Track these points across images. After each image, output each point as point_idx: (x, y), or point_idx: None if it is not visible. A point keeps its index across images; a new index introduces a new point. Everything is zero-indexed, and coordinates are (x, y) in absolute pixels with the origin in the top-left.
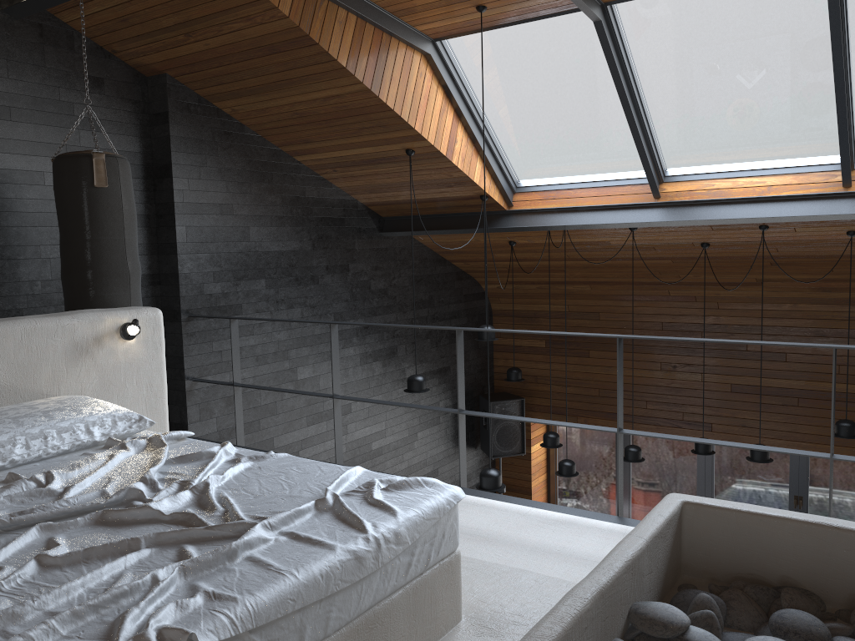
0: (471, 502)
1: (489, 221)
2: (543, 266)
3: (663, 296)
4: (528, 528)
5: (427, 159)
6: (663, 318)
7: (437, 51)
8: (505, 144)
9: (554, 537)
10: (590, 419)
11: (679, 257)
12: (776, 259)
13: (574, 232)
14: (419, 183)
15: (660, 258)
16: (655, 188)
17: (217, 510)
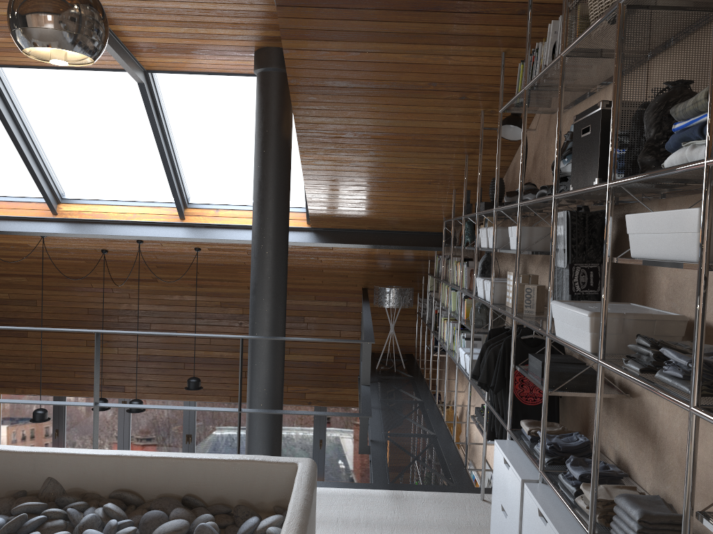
0: None
1: None
2: None
3: (88, 288)
4: None
5: None
6: (89, 305)
7: None
8: None
9: None
10: (27, 389)
11: (90, 259)
12: (159, 263)
13: None
14: None
15: (76, 259)
16: (52, 207)
17: None
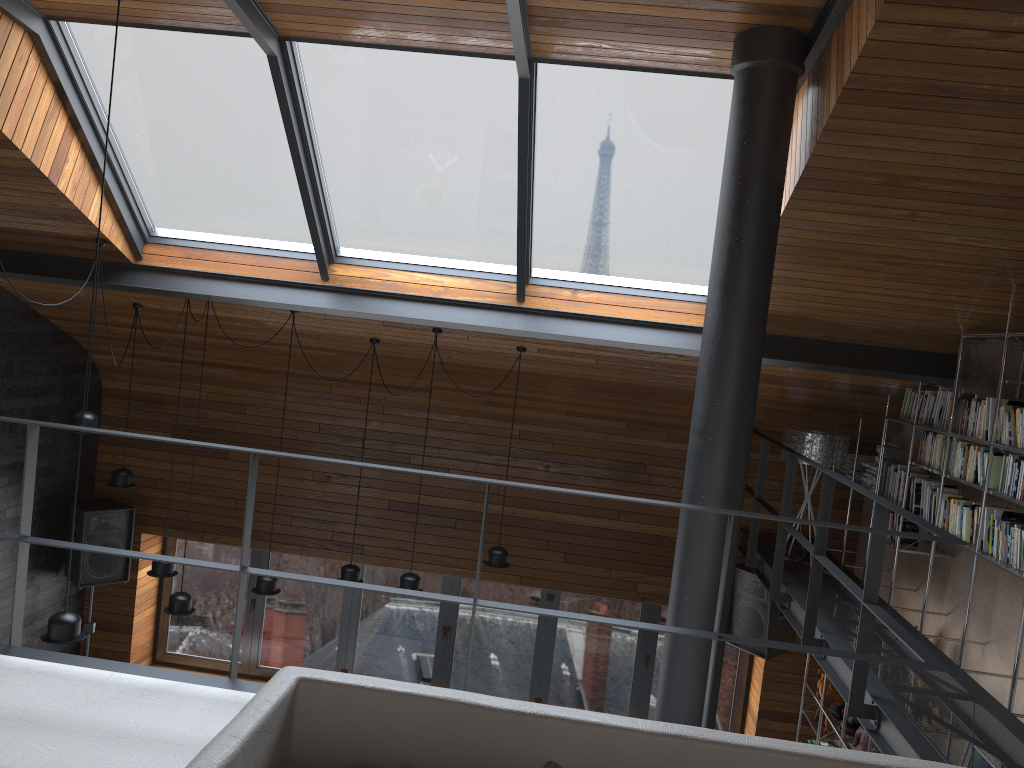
0: (23, 668)
1: (107, 274)
2: (179, 340)
3: (324, 393)
4: (102, 704)
5: (20, 177)
6: (322, 418)
7: (50, 33)
8: (140, 178)
9: (139, 715)
10: (221, 536)
11: (345, 351)
12: (448, 366)
13: (221, 304)
14: (5, 206)
15: (324, 349)
16: (325, 268)
17: None
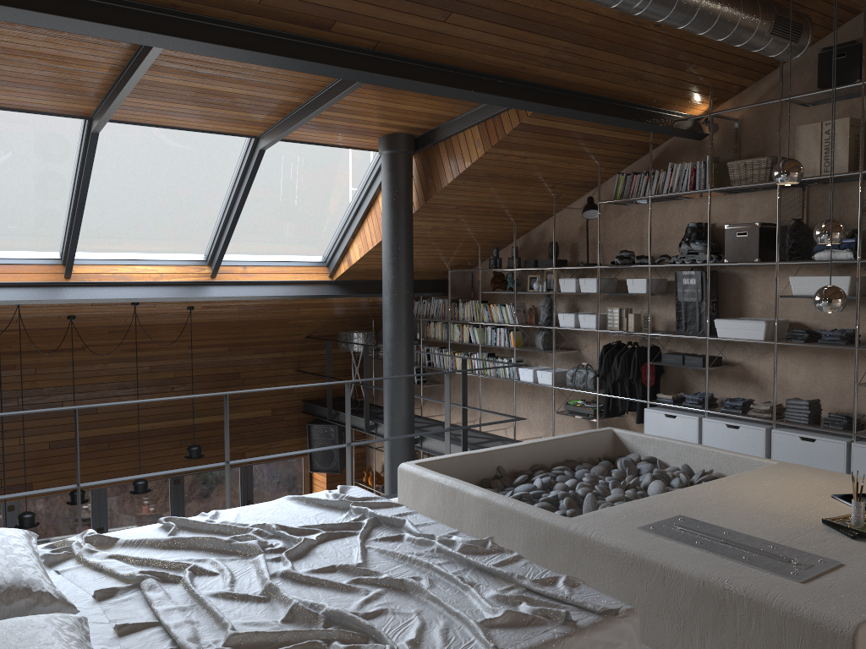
0: None
1: None
2: None
3: None
4: None
5: None
6: None
7: None
8: None
9: None
10: None
11: (32, 328)
12: (118, 327)
13: None
14: None
15: (12, 330)
16: (71, 269)
17: (321, 529)
